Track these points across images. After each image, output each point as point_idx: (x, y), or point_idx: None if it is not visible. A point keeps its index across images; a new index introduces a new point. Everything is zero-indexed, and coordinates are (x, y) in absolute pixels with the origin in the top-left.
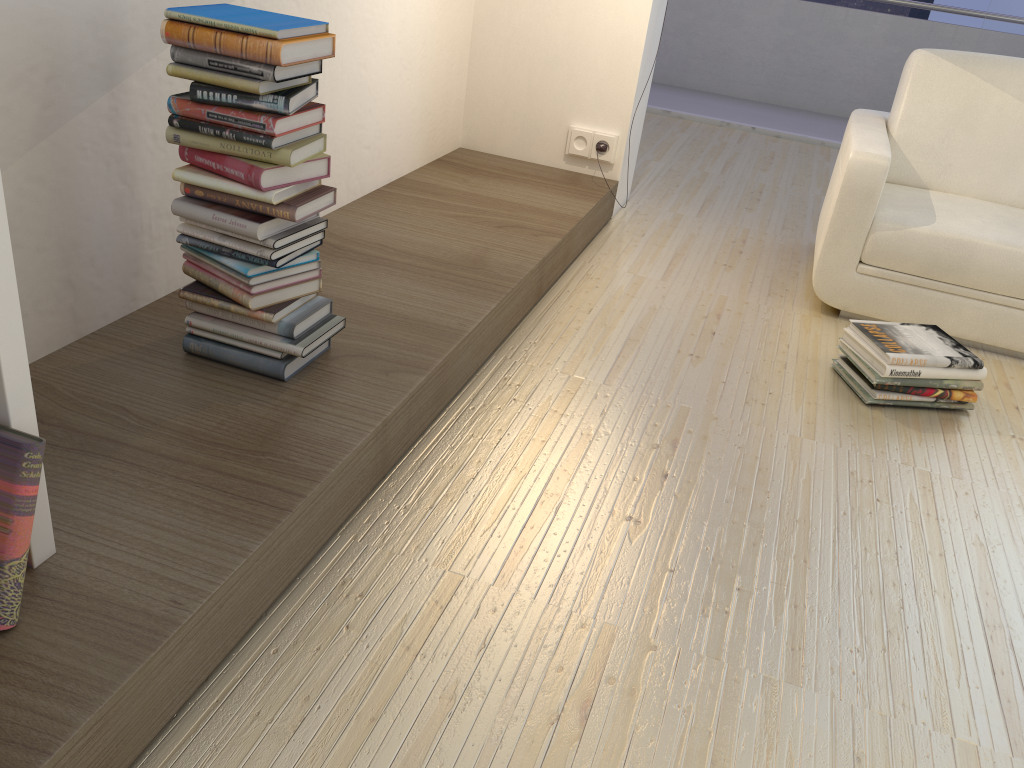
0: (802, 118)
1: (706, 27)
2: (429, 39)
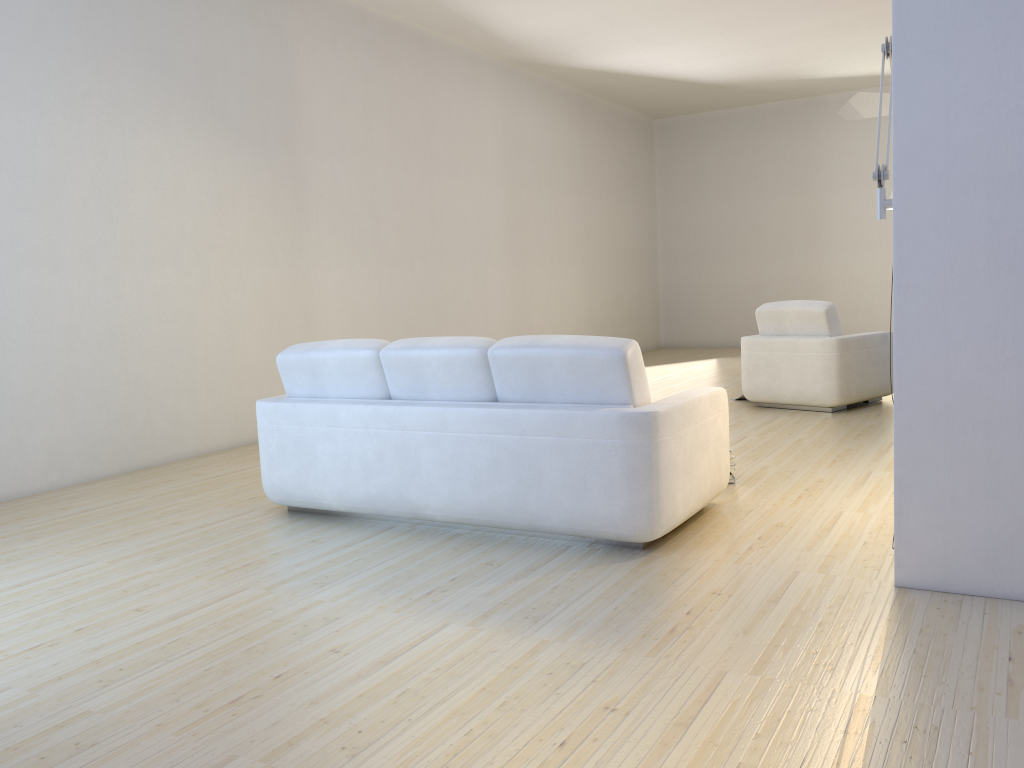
0: None
1: None
2: None
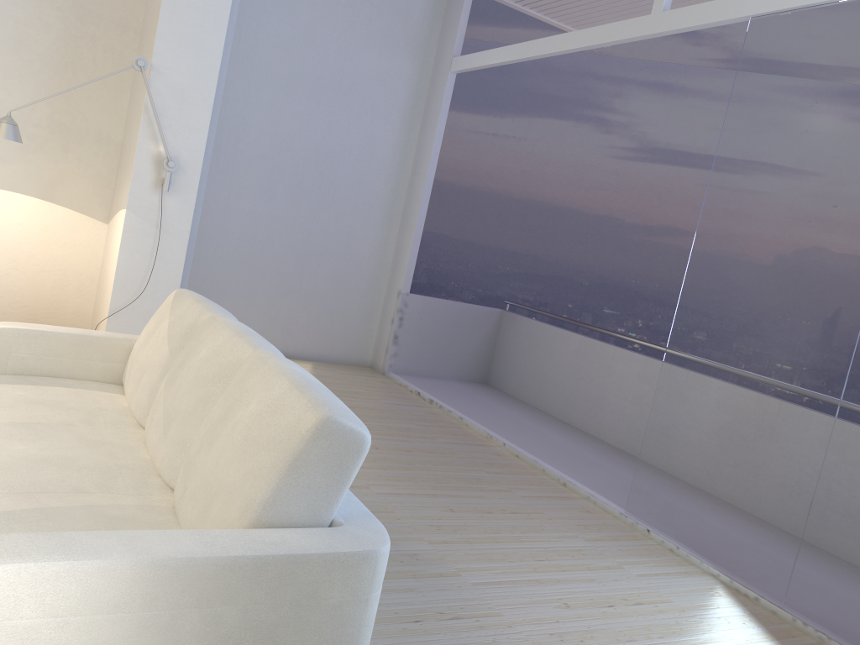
0: (610, 462)
1: (589, 373)
2: (21, 260)
